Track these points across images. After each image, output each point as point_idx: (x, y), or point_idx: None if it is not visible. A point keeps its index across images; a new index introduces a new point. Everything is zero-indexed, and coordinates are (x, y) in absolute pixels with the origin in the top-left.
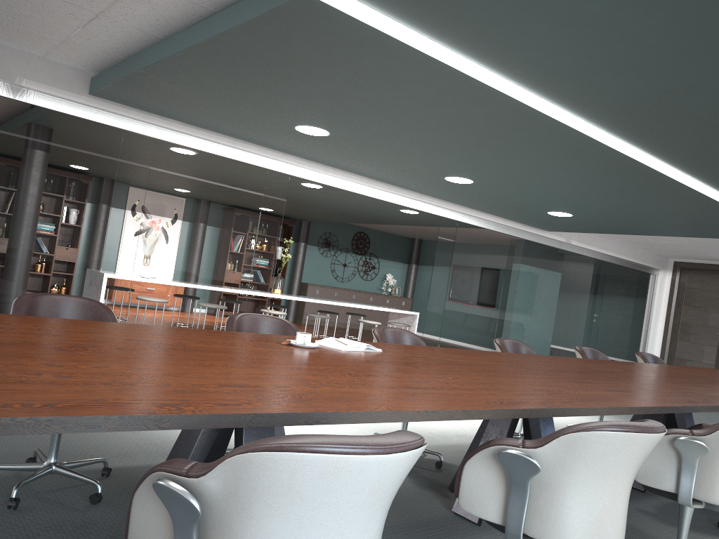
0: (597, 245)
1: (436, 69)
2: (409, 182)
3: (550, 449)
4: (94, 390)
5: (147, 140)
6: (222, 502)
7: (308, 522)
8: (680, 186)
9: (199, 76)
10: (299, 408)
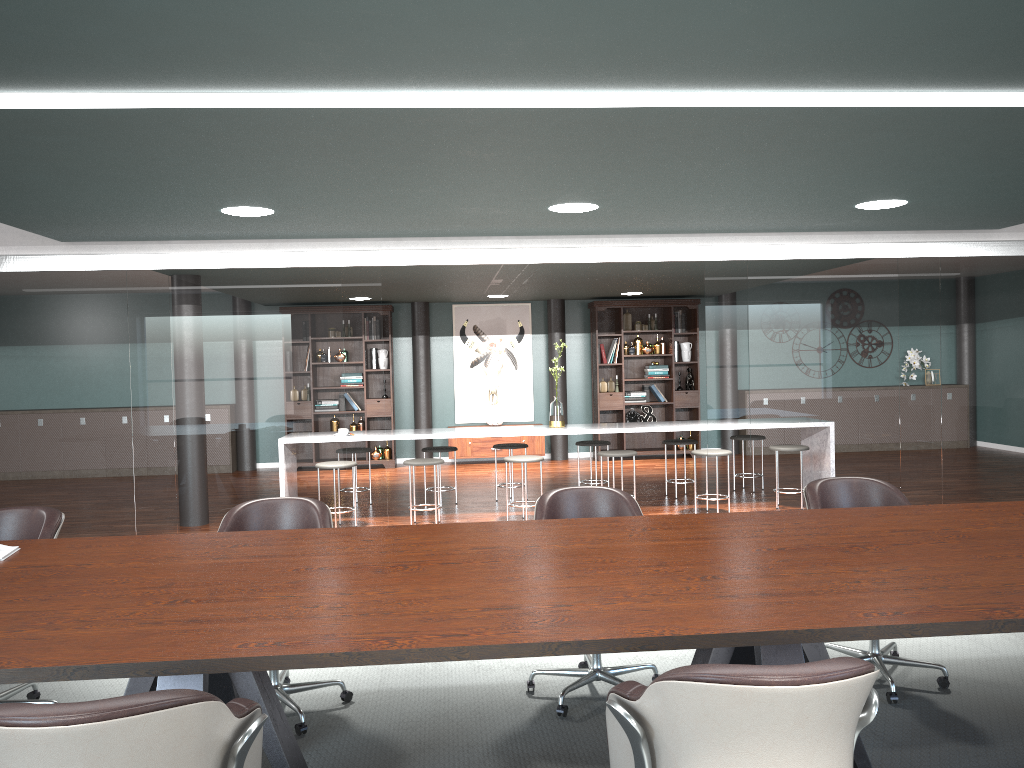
0: None
1: None
2: (557, 227)
3: None
4: None
5: (158, 275)
6: None
7: None
8: (788, 109)
9: None
10: None
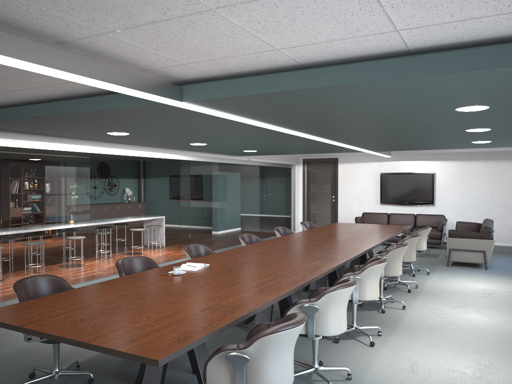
0: (264, 158)
1: (217, 118)
2: (164, 145)
3: (321, 300)
4: (174, 328)
5: None
6: (255, 354)
7: (283, 352)
8: (318, 141)
9: (61, 120)
10: (242, 312)
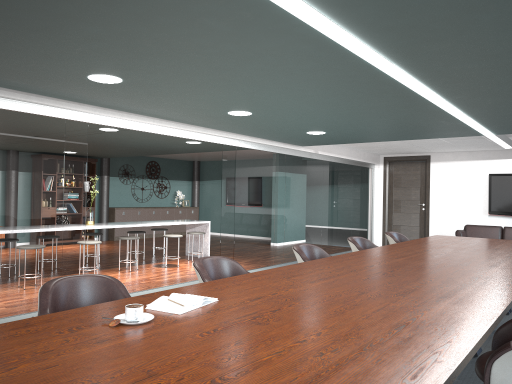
0: (335, 152)
1: None
2: (195, 118)
3: None
4: None
5: None
6: None
7: None
8: (422, 101)
9: None
10: None
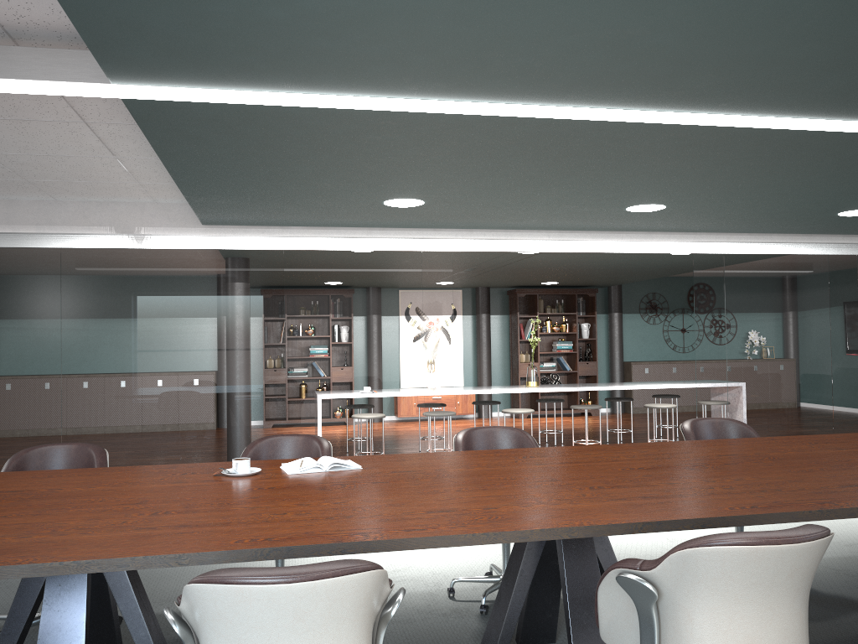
0: None
1: (348, 114)
2: (603, 223)
3: (186, 607)
4: None
5: (275, 254)
6: None
7: None
8: None
9: (224, 187)
10: None
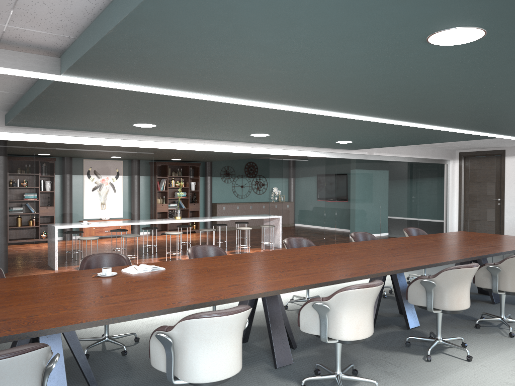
0: (395, 152)
1: (166, 96)
2: (234, 139)
3: (175, 330)
4: None
5: (50, 145)
6: None
7: None
8: (385, 123)
9: (51, 112)
10: (18, 331)
